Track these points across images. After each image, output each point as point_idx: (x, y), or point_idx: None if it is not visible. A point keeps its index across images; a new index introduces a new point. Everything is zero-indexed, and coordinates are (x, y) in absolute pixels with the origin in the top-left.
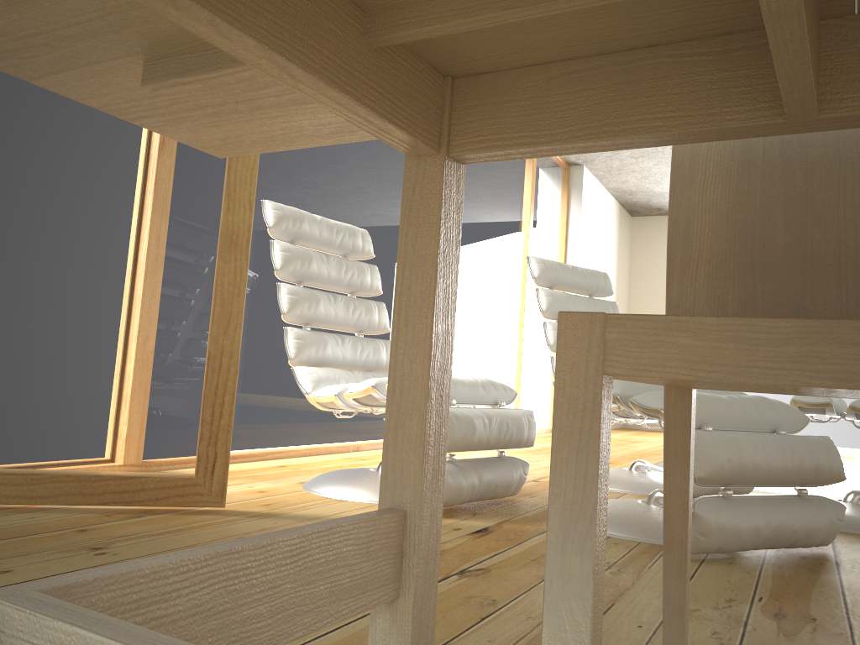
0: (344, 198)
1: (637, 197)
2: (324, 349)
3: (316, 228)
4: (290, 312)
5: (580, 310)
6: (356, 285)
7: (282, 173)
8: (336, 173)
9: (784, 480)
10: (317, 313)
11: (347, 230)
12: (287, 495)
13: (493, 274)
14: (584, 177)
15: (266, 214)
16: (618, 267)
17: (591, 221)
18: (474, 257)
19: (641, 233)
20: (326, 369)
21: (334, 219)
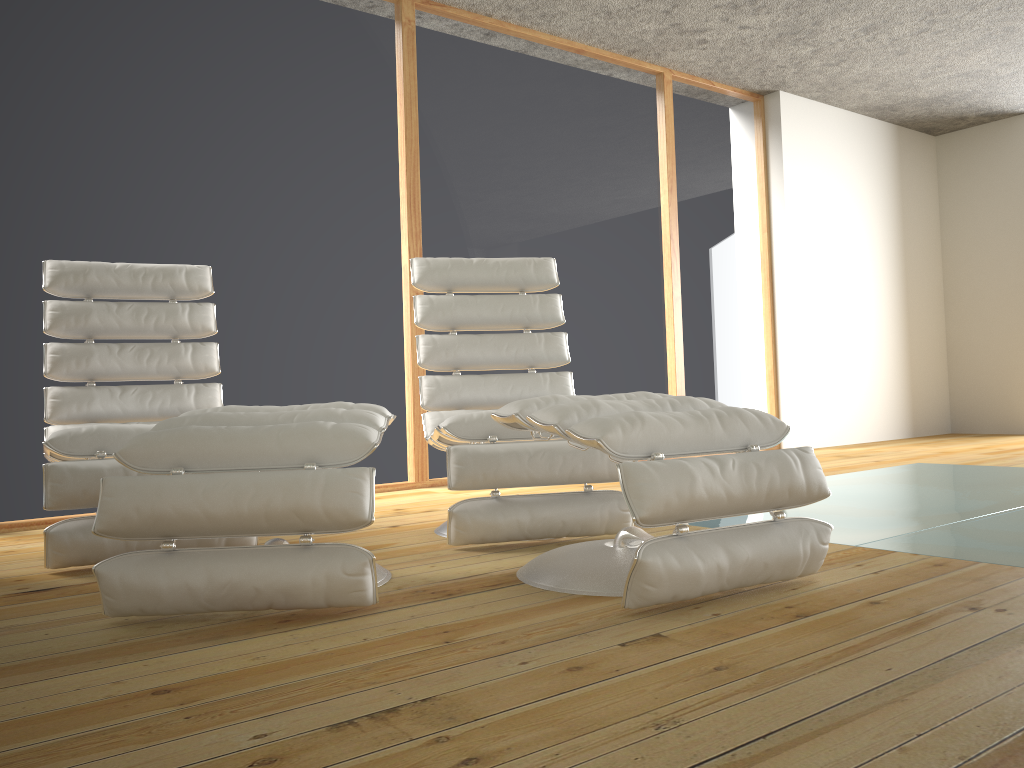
0: (267, 225)
1: (908, 111)
2: (89, 405)
3: (110, 278)
4: (52, 371)
5: (479, 314)
6: (170, 330)
7: (154, 218)
8: (247, 201)
9: (254, 528)
10: (92, 368)
11: (161, 272)
12: (19, 554)
13: (592, 265)
14: (784, 106)
15: (45, 275)
16: (904, 213)
17: (813, 162)
18: (544, 251)
19: (950, 158)
20: (83, 425)
21: (252, 251)
